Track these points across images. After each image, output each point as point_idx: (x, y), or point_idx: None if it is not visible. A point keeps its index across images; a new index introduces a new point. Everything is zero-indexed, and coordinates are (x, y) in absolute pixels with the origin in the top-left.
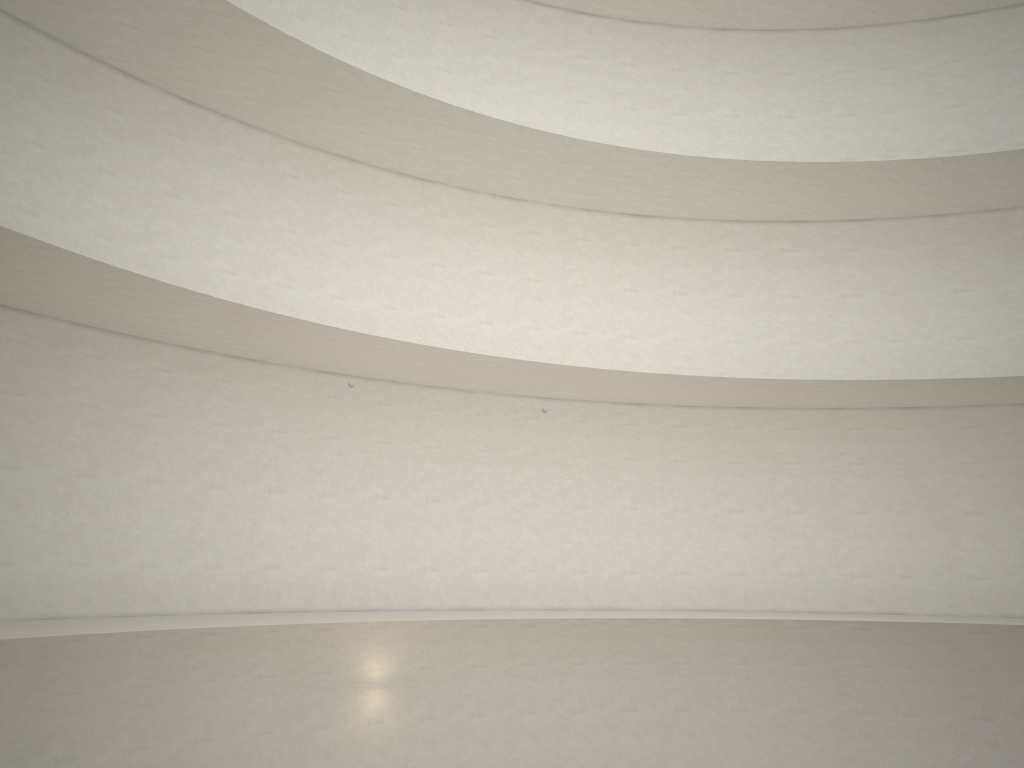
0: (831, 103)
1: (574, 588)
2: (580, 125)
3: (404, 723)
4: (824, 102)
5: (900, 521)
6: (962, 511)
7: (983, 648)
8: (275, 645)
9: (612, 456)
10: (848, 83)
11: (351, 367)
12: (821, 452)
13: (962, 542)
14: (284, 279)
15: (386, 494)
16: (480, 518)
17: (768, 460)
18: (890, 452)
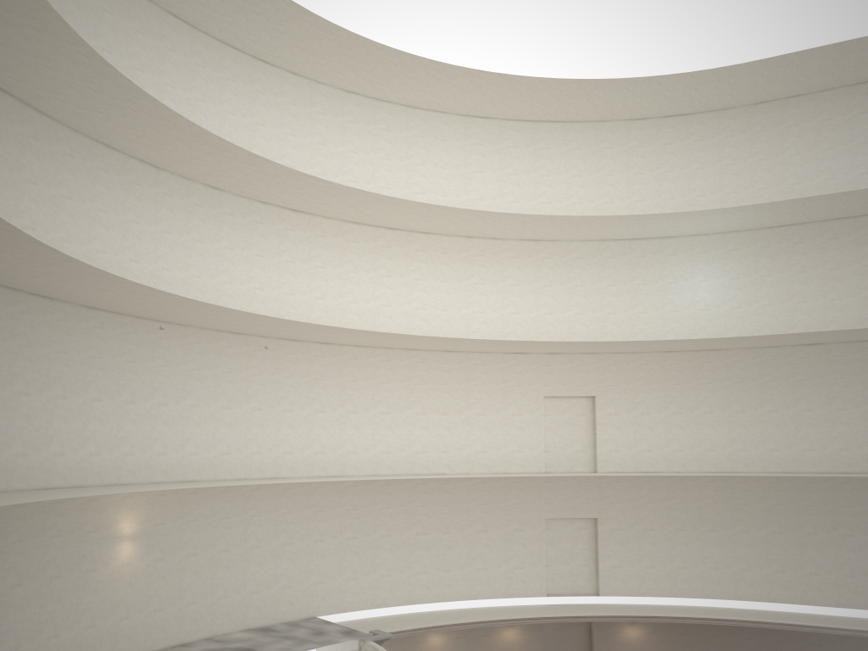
0: (412, 155)
1: (253, 464)
2: (259, 141)
3: (145, 564)
4: (408, 154)
5: (443, 419)
6: (475, 413)
7: (484, 491)
8: (62, 512)
9: (278, 375)
10: (421, 144)
11: (119, 307)
12: (402, 376)
13: (475, 431)
14: (66, 235)
15: (133, 399)
16: (194, 417)
17: (371, 380)
18: (439, 377)
